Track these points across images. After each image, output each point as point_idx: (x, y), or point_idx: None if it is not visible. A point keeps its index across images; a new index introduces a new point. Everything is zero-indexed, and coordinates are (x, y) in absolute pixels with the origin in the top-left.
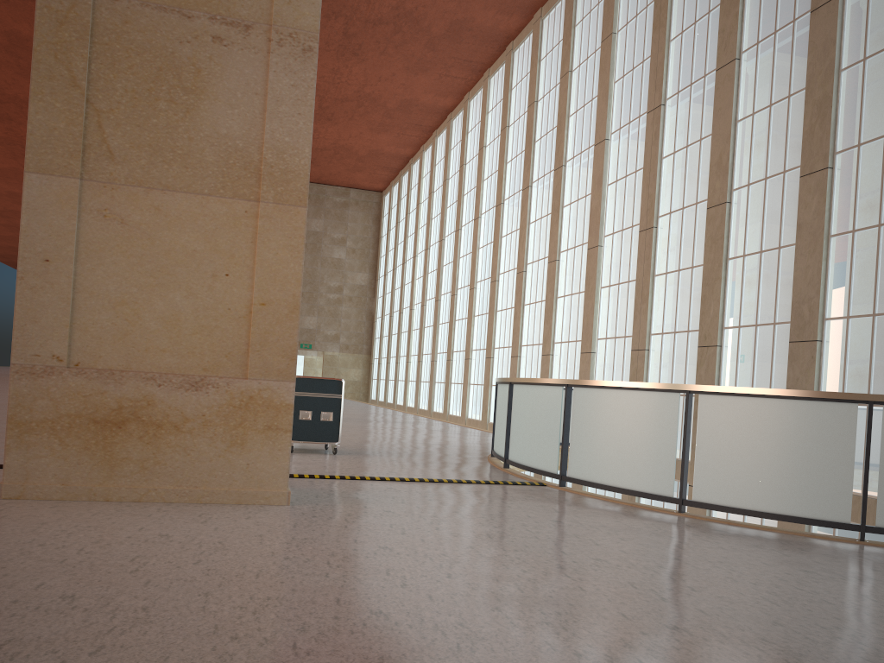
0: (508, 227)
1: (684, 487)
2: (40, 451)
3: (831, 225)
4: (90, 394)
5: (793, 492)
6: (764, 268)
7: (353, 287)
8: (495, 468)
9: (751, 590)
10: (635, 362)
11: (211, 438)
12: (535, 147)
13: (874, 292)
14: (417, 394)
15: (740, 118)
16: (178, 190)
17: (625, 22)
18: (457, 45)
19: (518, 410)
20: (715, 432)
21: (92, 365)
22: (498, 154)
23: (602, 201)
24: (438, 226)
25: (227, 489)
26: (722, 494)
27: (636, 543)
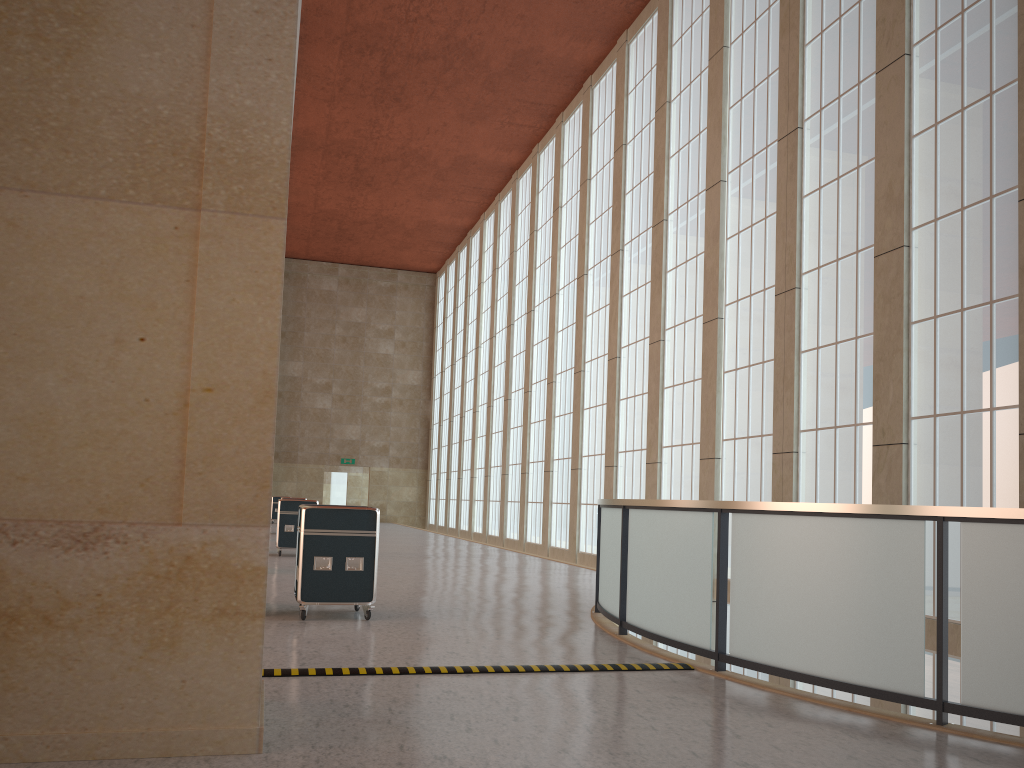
0: (595, 303)
1: (944, 681)
2: None
3: None
4: None
5: None
6: (968, 333)
7: (404, 388)
8: (607, 634)
9: None
10: (779, 469)
11: (113, 637)
12: (626, 200)
13: None
14: (485, 517)
15: (916, 132)
16: (50, 191)
17: (740, 32)
18: (522, 83)
19: (639, 548)
20: (996, 586)
21: None
22: (578, 215)
23: (720, 260)
24: (506, 309)
25: (144, 731)
26: (1018, 694)
27: None
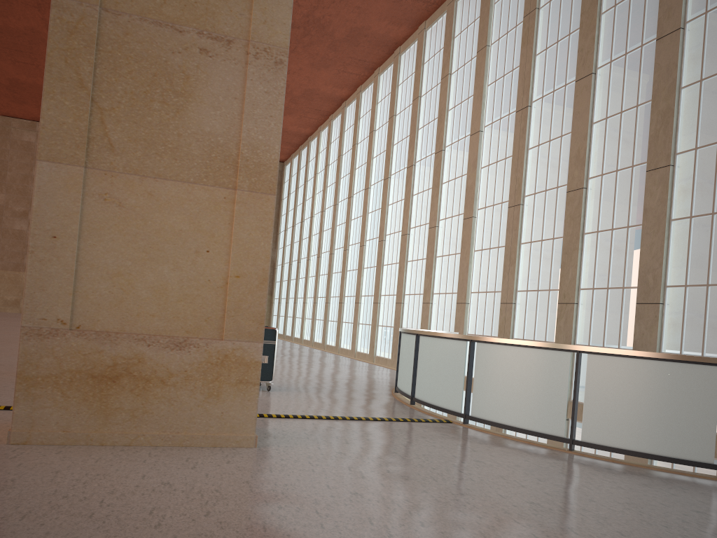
0: (394, 197)
1: (574, 429)
2: (44, 402)
3: (672, 211)
4: (89, 352)
5: (667, 437)
6: (615, 243)
7: None
8: (403, 404)
9: (667, 534)
10: (504, 312)
11: (191, 391)
12: (418, 133)
13: (708, 266)
14: (312, 330)
15: (595, 121)
16: (168, 178)
17: (497, 38)
18: (354, 47)
19: (424, 357)
20: (601, 385)
21: (91, 328)
22: (386, 138)
23: (476, 181)
24: (333, 193)
25: (204, 434)
26: (606, 436)
27: (552, 484)
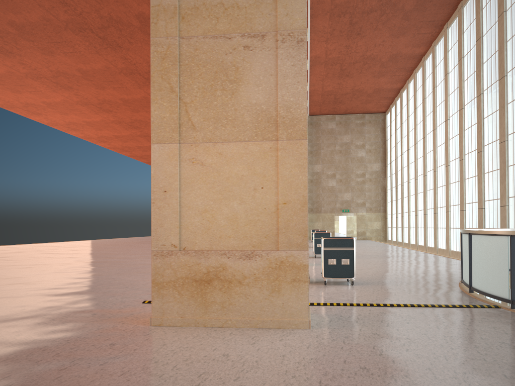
0: (469, 123)
1: None
2: (168, 298)
3: None
4: (192, 265)
5: None
6: None
7: (371, 173)
8: (463, 292)
9: None
10: None
11: (259, 288)
12: (483, 67)
13: None
14: (416, 236)
15: None
16: (230, 141)
17: None
18: (423, 13)
19: (476, 252)
20: None
21: (192, 248)
22: (458, 77)
23: None
24: (422, 129)
25: (271, 319)
26: None
27: None
